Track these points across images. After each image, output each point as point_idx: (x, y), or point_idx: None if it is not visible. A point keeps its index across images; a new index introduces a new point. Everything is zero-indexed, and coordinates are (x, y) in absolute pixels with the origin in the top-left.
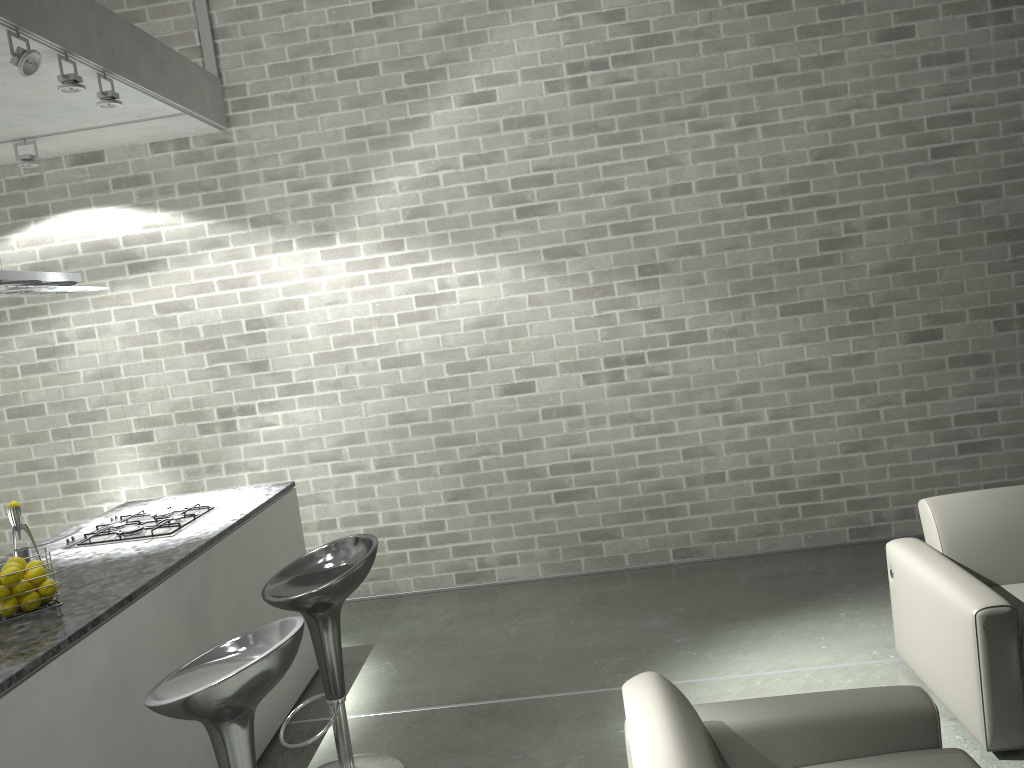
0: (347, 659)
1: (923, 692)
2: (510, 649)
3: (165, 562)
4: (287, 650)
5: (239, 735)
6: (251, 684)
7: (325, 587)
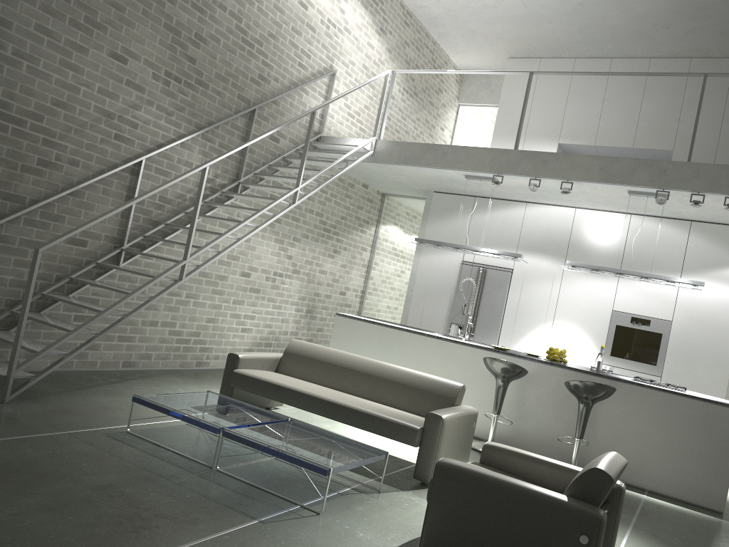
0: (727, 518)
1: (434, 412)
2: (716, 538)
3: (587, 370)
4: (493, 360)
5: (496, 384)
6: (486, 363)
7: (564, 382)
